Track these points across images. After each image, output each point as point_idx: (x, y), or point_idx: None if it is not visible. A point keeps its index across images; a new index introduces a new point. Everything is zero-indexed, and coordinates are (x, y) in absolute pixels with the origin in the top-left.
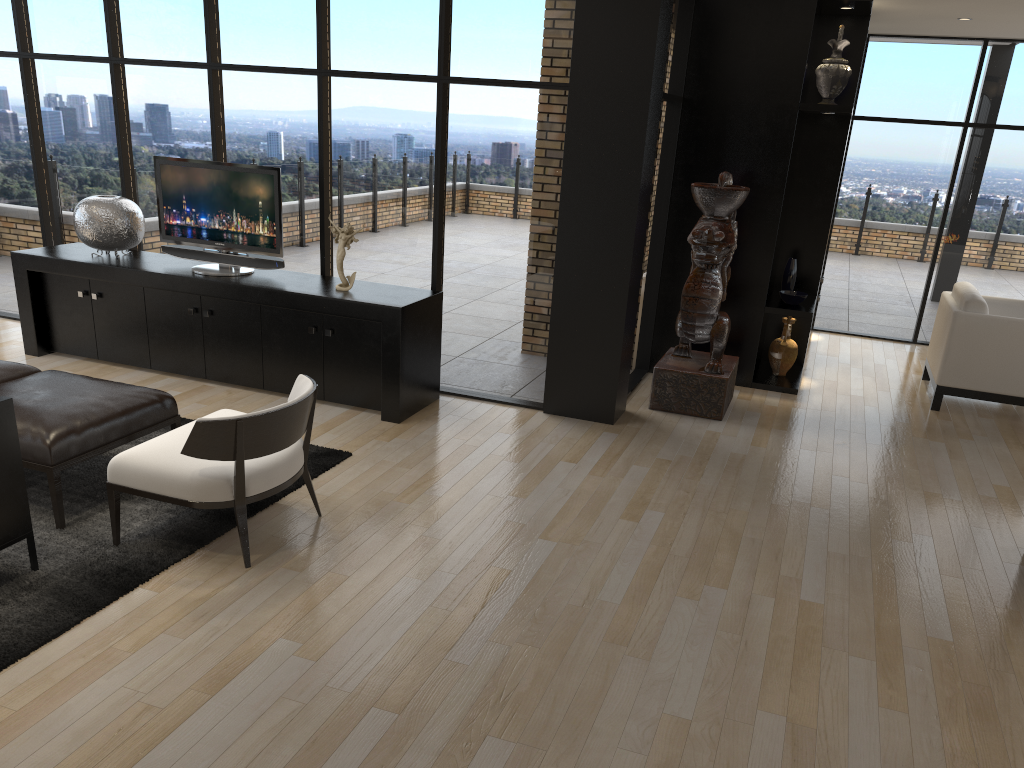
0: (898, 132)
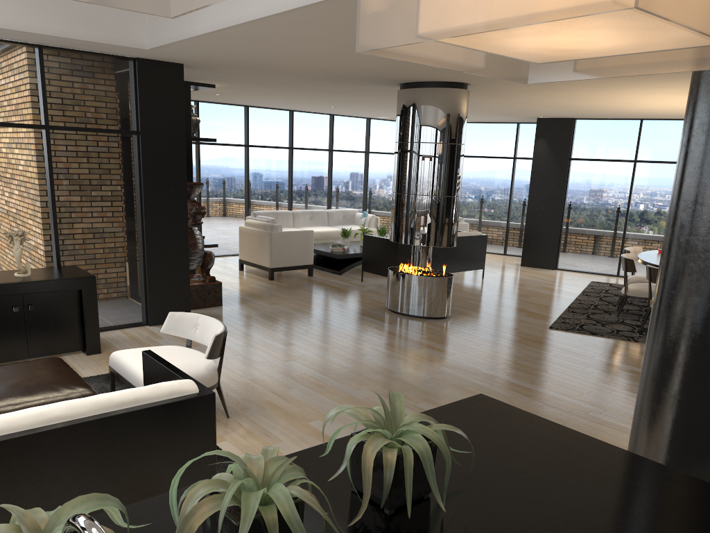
0: None
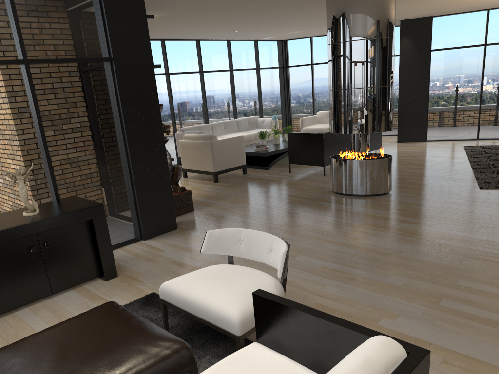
0: None
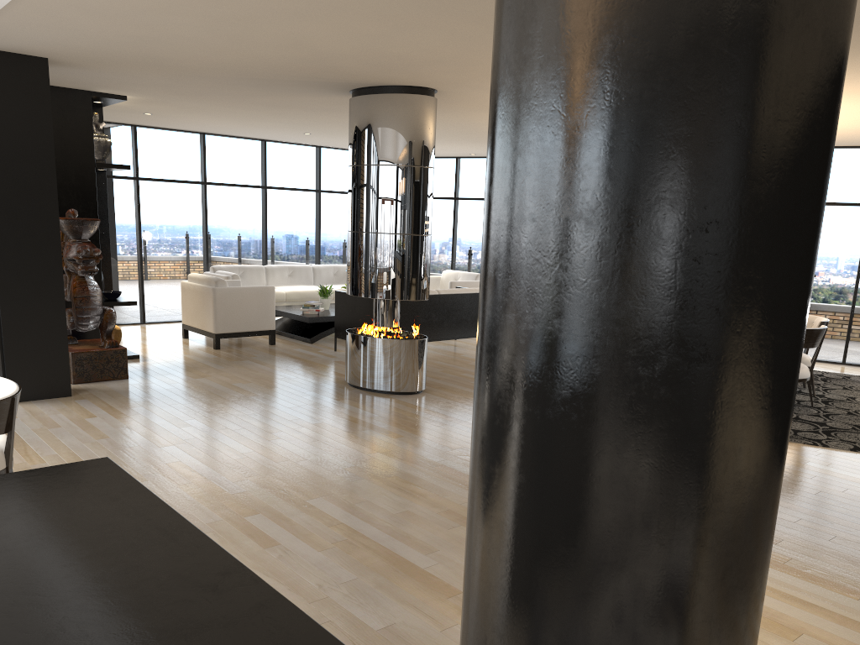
0: None
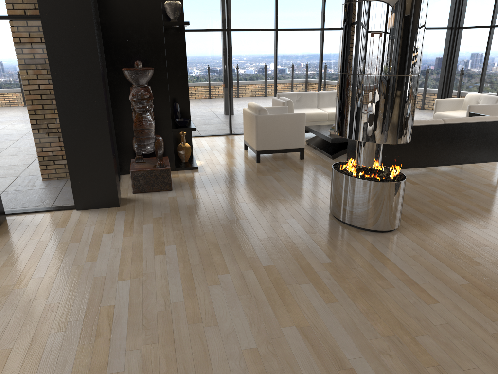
0: (199, 36)
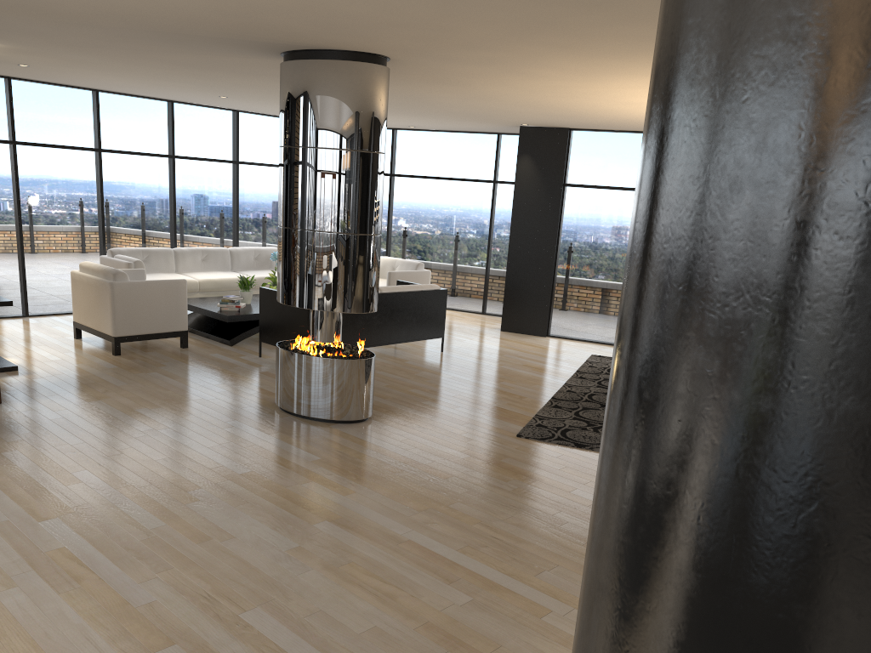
0: None
